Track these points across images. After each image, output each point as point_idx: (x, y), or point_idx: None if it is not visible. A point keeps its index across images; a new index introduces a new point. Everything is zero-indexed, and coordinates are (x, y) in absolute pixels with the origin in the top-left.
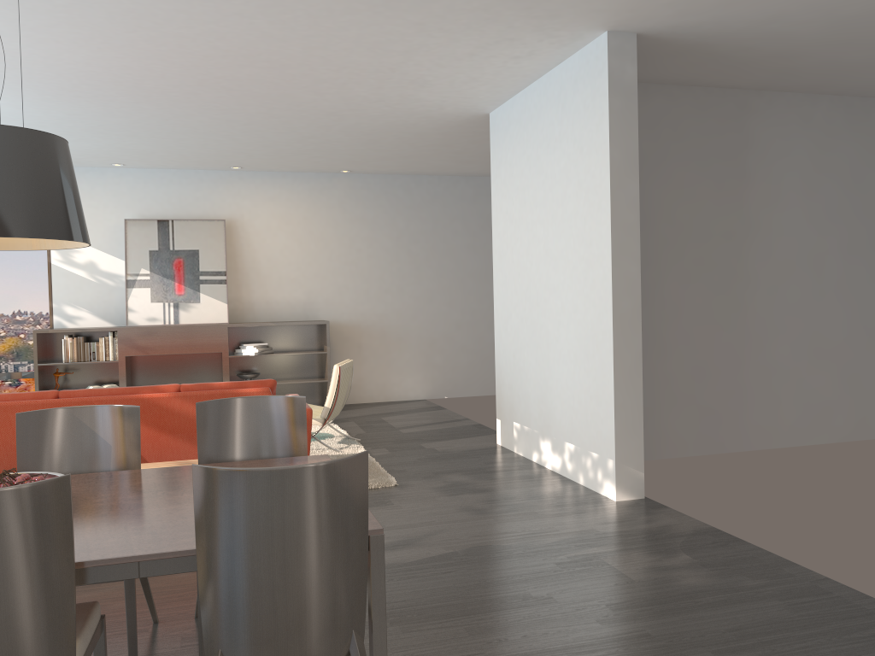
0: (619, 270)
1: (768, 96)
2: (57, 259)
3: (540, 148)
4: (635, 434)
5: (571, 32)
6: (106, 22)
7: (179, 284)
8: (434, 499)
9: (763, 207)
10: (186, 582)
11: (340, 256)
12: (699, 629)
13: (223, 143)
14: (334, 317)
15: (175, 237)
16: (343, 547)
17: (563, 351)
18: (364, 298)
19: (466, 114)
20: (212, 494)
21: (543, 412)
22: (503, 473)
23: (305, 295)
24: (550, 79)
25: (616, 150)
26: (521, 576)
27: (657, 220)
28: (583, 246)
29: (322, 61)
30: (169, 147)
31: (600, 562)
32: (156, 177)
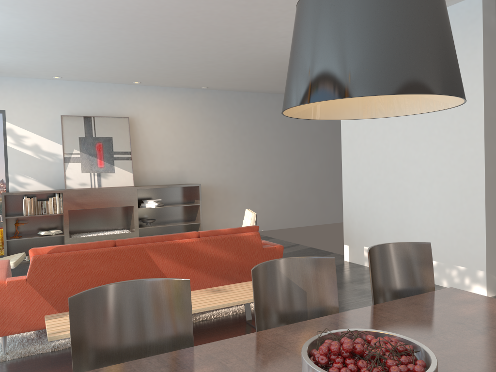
0: (488, 148)
1: None
2: (11, 142)
3: None
4: (495, 253)
5: None
6: None
7: (100, 160)
8: (370, 303)
9: None
10: None
11: (200, 142)
12: None
13: (147, 64)
14: (196, 181)
15: (96, 128)
16: None
17: (424, 201)
18: (214, 169)
19: None
20: None
21: (399, 241)
22: None
23: (178, 167)
24: None
25: (486, 71)
26: None
27: None
28: (449, 133)
29: (284, 2)
30: (107, 65)
31: None
32: (81, 87)
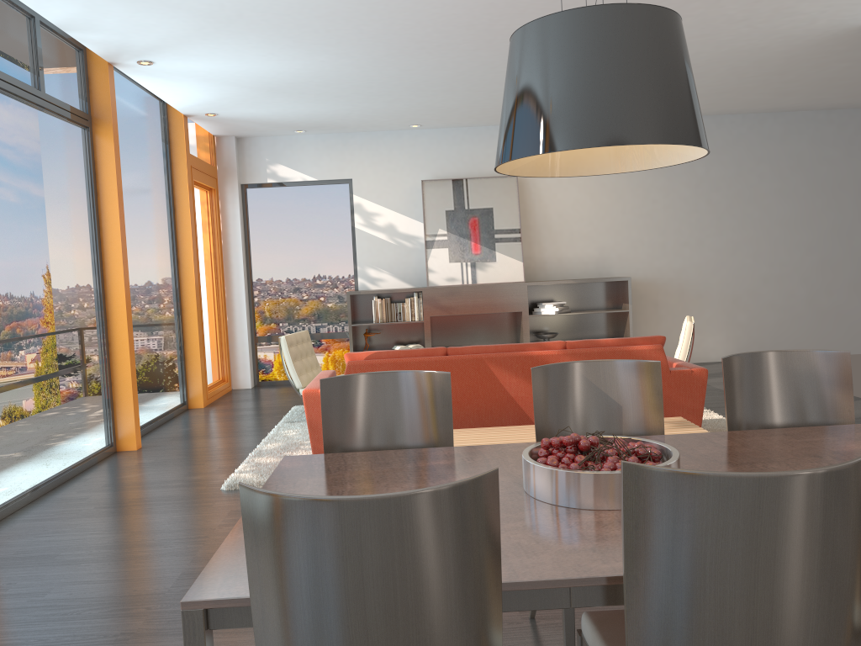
0: None
1: None
2: (360, 223)
3: None
4: None
5: None
6: None
7: (474, 244)
8: None
9: None
10: None
11: (634, 208)
12: None
13: None
14: (628, 273)
15: (469, 195)
16: None
17: None
18: (660, 252)
19: (836, 28)
20: None
21: None
22: None
23: (597, 252)
24: None
25: None
26: None
27: None
28: None
29: None
30: (476, 101)
31: None
32: (449, 136)
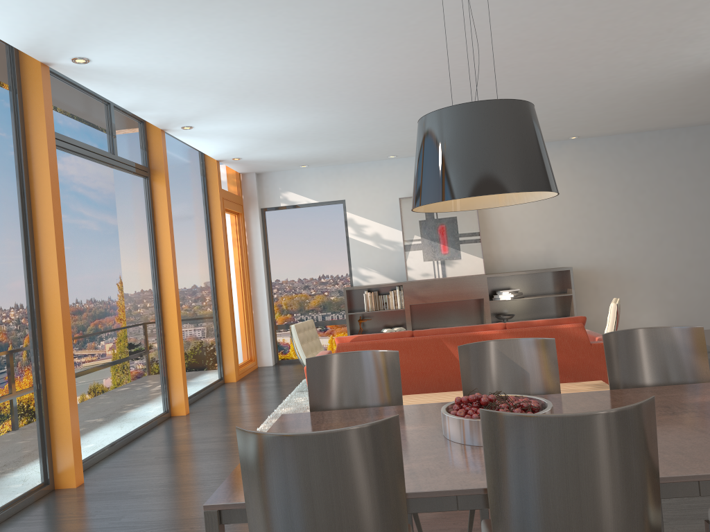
0: None
1: None
2: (352, 233)
3: None
4: None
5: None
6: (439, 33)
7: (443, 245)
8: None
9: None
10: None
11: (573, 211)
12: None
13: None
14: (571, 264)
15: None
16: None
17: None
18: (597, 246)
19: None
20: None
21: None
22: None
23: (544, 247)
24: None
25: None
26: None
27: None
28: None
29: (606, 33)
30: None
31: None
32: None
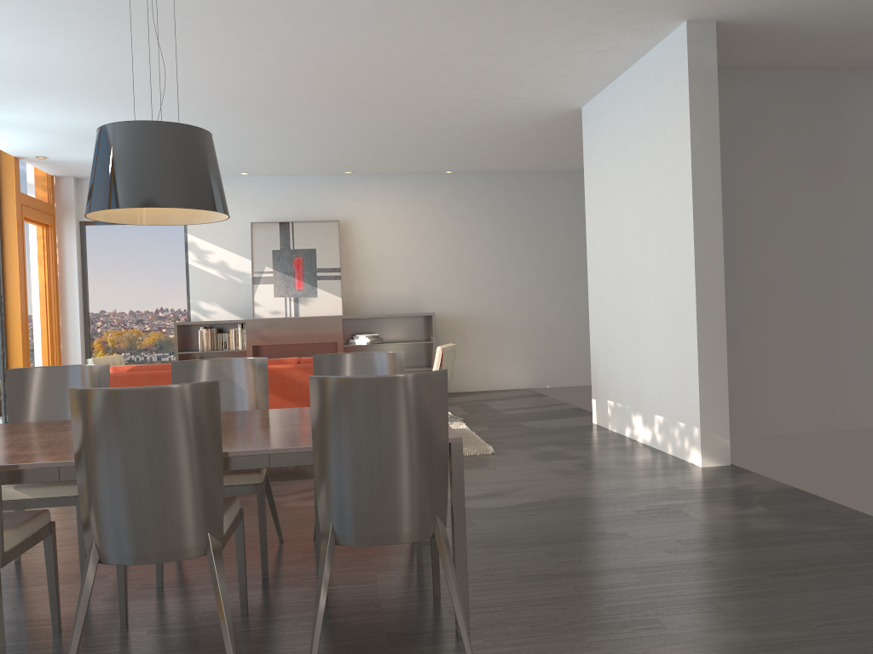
0: (702, 246)
1: (863, 75)
2: (193, 259)
3: (628, 136)
4: (720, 403)
5: (651, 23)
6: (236, 43)
7: (298, 280)
8: (527, 463)
9: (859, 186)
10: (306, 516)
11: (445, 252)
12: (760, 559)
13: (336, 149)
14: (440, 310)
15: (295, 237)
16: (427, 445)
17: (651, 328)
18: (468, 292)
19: (559, 110)
20: (324, 397)
21: (634, 389)
22: (595, 445)
23: (412, 290)
24: (636, 70)
25: (697, 133)
26: (600, 519)
27: (747, 202)
28: (668, 226)
29: (422, 66)
30: (289, 154)
31: (676, 511)
32: (278, 183)
